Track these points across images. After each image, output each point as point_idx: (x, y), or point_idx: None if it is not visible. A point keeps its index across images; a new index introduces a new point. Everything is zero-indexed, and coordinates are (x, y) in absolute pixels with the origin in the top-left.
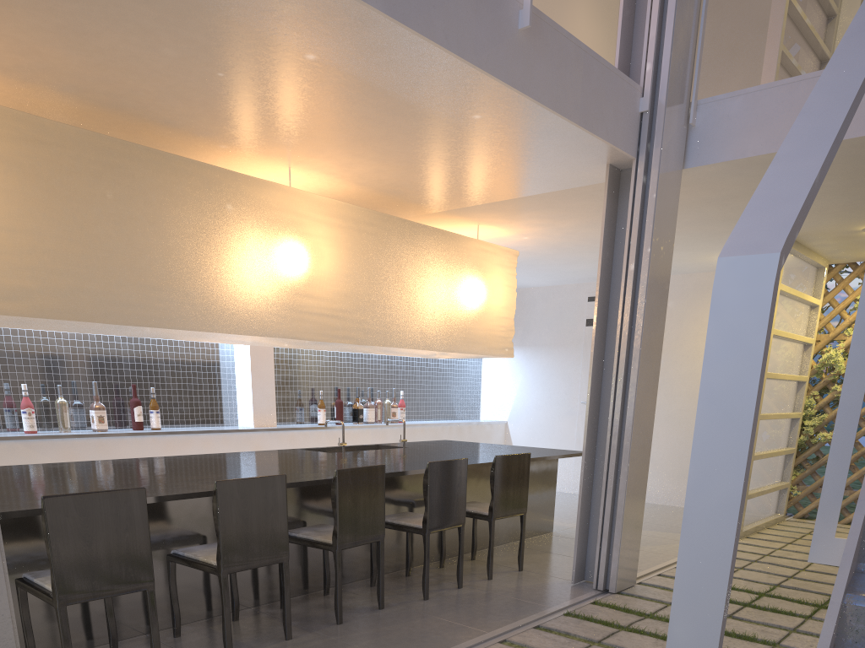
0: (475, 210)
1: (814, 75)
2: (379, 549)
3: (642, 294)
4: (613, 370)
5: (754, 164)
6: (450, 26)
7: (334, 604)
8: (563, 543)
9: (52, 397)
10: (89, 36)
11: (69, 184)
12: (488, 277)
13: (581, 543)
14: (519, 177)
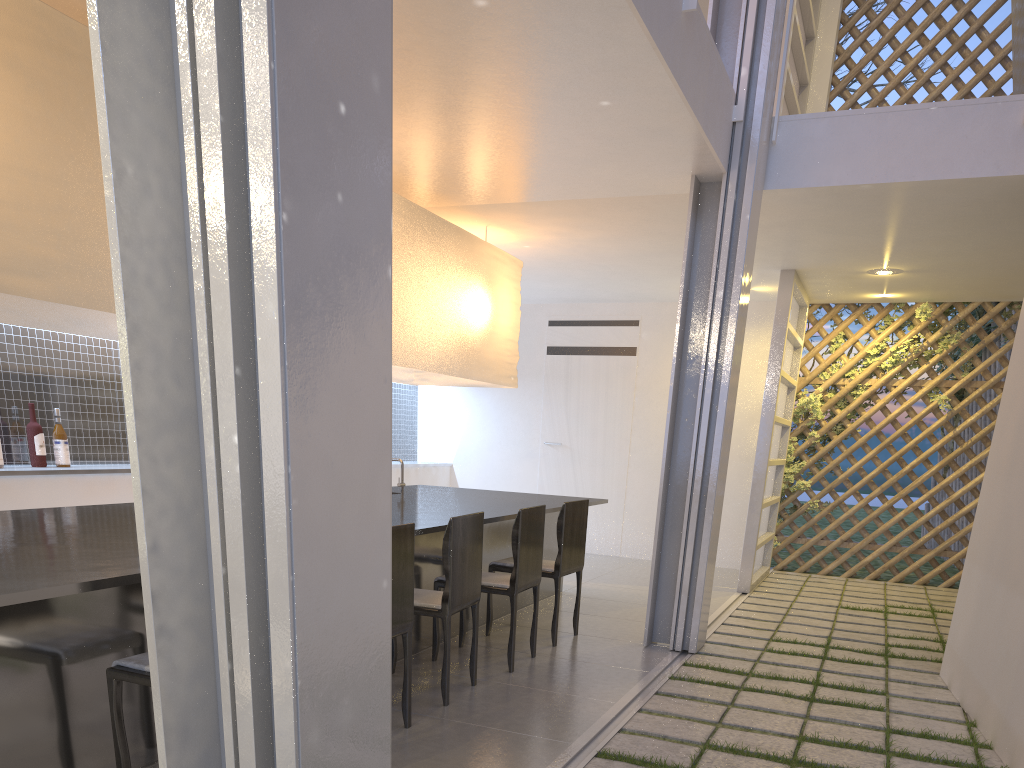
0: (499, 209)
1: (903, 108)
2: (475, 614)
3: (732, 325)
4: (697, 408)
5: (832, 194)
6: None
7: (441, 682)
8: (586, 603)
9: None
10: None
11: None
12: (498, 290)
13: (653, 601)
14: (585, 177)
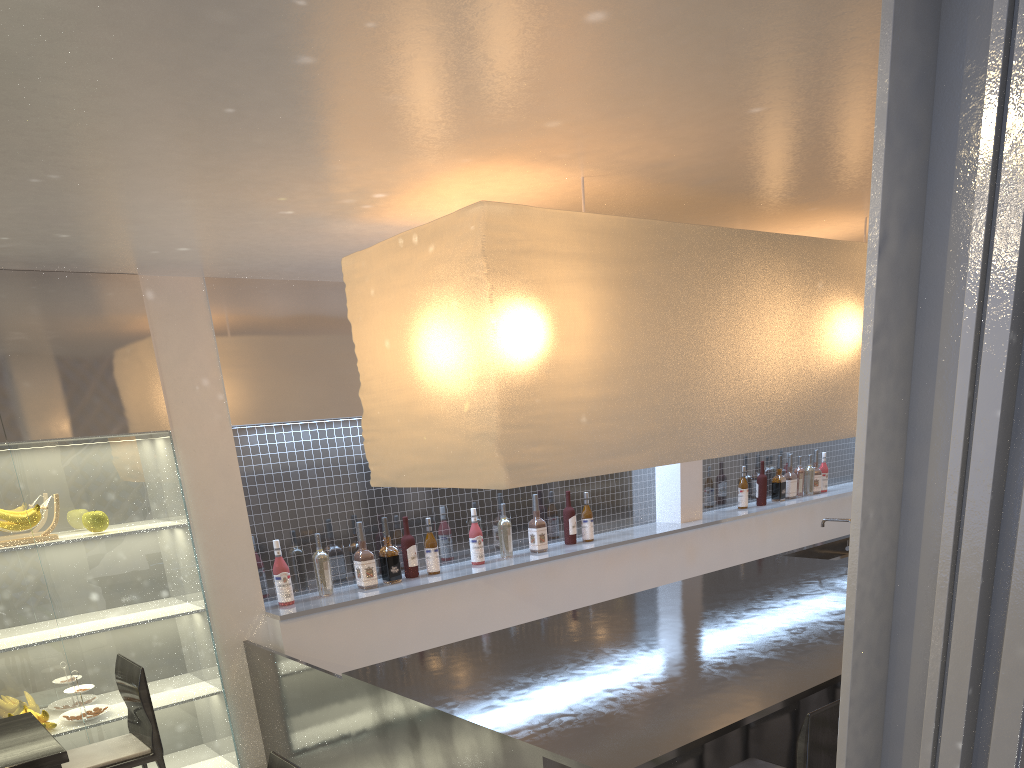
0: None
1: None
2: None
3: None
4: None
5: None
6: None
7: None
8: None
9: (489, 517)
10: (829, 124)
11: (693, 297)
12: None
13: None
14: None
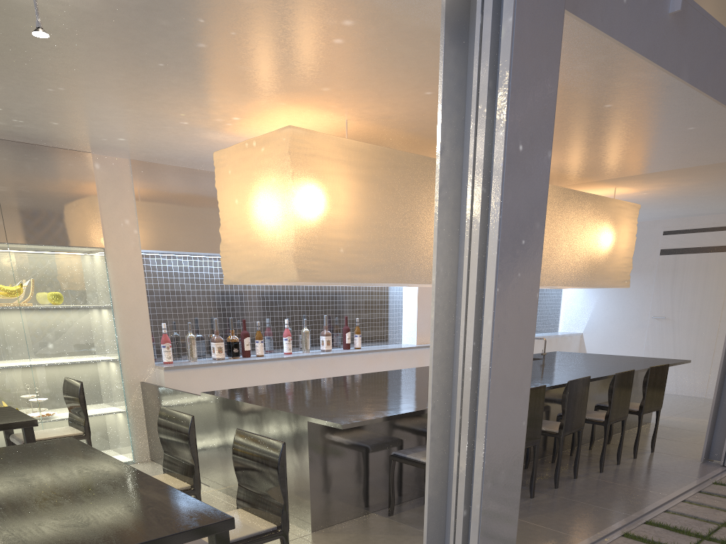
0: (623, 179)
1: None
2: (579, 436)
3: None
4: None
5: None
6: (714, 81)
7: (554, 474)
8: (666, 431)
9: (296, 328)
10: None
11: (407, 192)
12: (620, 227)
13: (710, 431)
14: (682, 159)
